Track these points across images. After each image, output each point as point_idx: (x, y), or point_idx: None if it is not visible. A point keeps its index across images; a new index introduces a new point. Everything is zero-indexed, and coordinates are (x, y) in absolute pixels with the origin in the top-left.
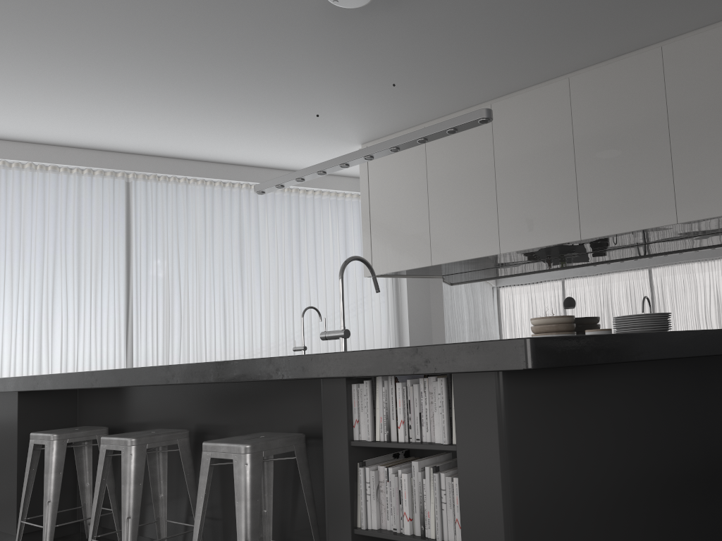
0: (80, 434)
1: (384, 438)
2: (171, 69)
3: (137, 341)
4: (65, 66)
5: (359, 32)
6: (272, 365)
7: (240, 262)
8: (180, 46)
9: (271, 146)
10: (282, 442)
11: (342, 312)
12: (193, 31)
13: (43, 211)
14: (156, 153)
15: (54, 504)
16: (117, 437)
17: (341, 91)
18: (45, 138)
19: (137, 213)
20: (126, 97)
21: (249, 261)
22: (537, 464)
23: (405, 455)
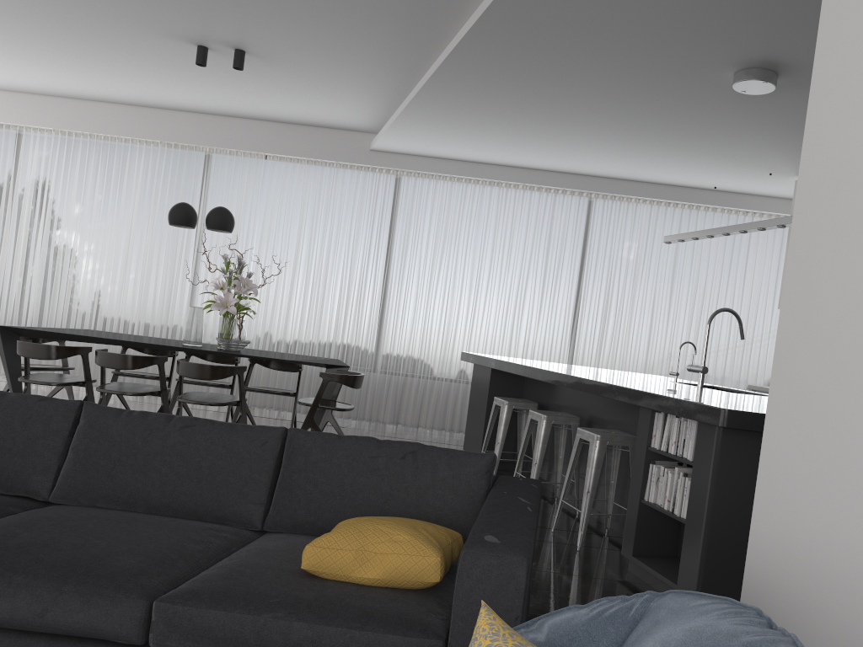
0: (521, 405)
1: (665, 449)
2: (622, 127)
3: (579, 336)
4: (549, 127)
5: (773, 103)
6: (614, 390)
7: (671, 277)
8: (628, 115)
9: (711, 175)
10: (621, 438)
11: (704, 352)
12: (637, 107)
13: (526, 224)
14: (615, 177)
15: (500, 445)
16: (537, 412)
17: (767, 140)
18: (534, 166)
19: (593, 228)
20: (591, 143)
21: (680, 278)
22: (735, 485)
23: (687, 465)
